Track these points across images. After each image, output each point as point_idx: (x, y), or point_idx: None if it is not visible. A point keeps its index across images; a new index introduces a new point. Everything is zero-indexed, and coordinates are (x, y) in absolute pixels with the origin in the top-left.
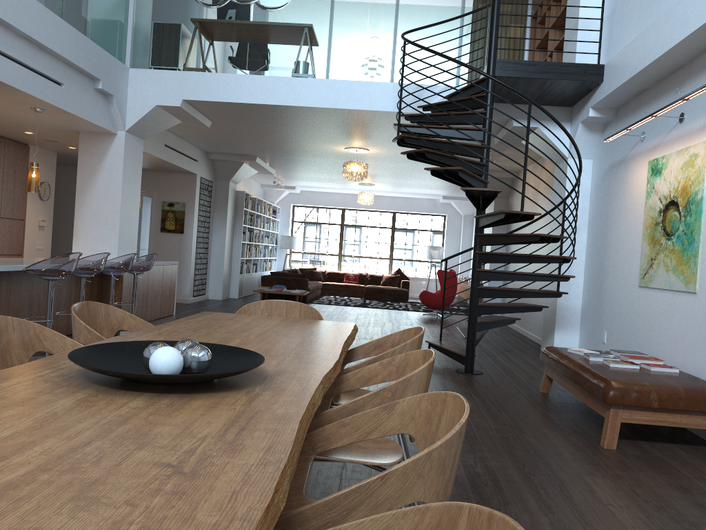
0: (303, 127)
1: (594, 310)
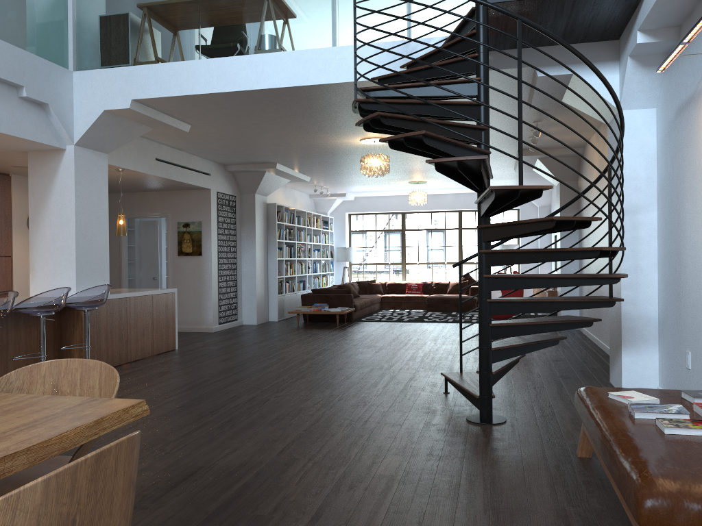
0: (292, 118)
1: (673, 320)
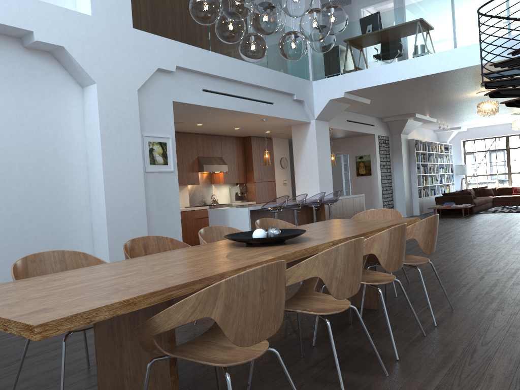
0: (433, 88)
1: None
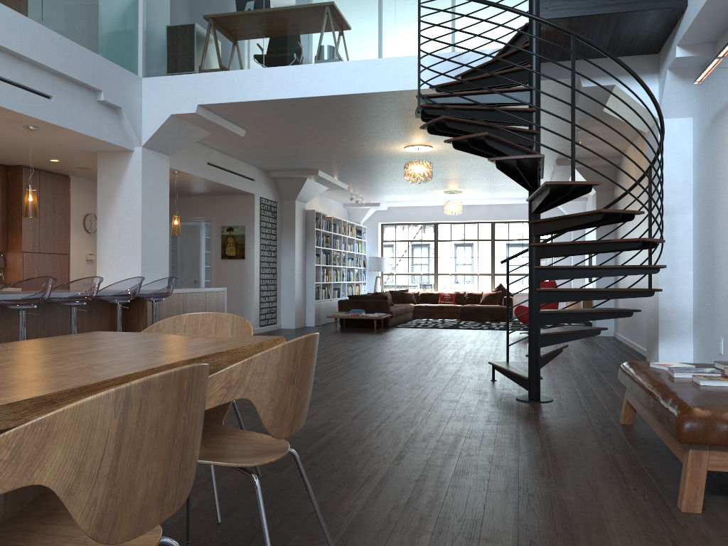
0: (344, 124)
1: (707, 312)
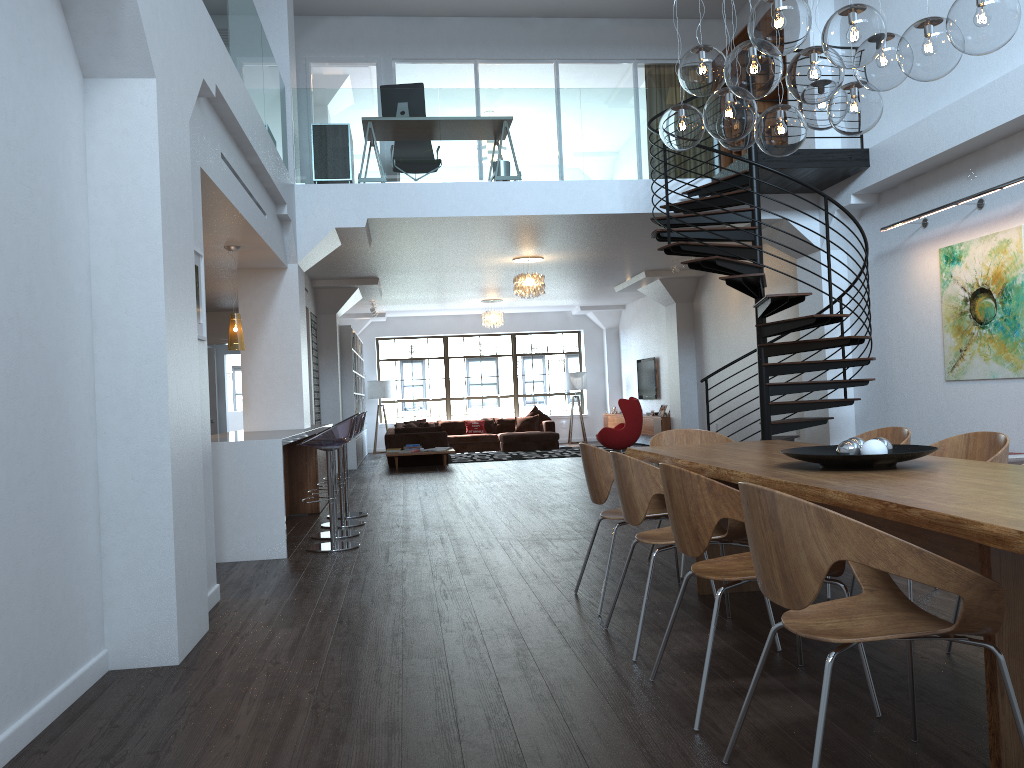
0: (488, 238)
1: (878, 416)
